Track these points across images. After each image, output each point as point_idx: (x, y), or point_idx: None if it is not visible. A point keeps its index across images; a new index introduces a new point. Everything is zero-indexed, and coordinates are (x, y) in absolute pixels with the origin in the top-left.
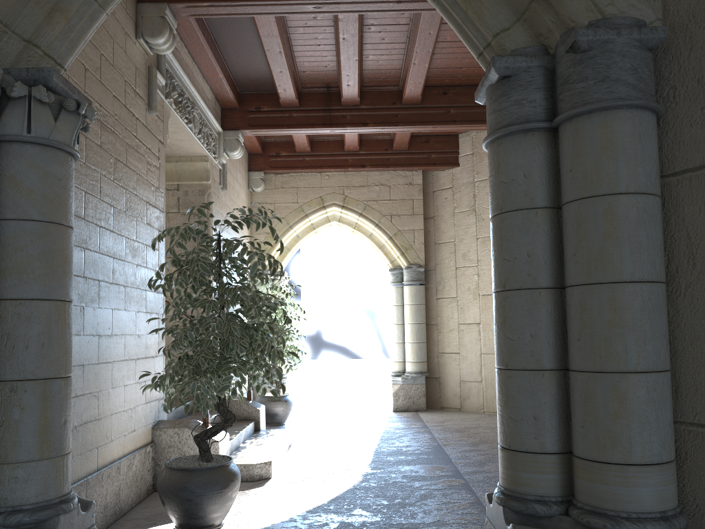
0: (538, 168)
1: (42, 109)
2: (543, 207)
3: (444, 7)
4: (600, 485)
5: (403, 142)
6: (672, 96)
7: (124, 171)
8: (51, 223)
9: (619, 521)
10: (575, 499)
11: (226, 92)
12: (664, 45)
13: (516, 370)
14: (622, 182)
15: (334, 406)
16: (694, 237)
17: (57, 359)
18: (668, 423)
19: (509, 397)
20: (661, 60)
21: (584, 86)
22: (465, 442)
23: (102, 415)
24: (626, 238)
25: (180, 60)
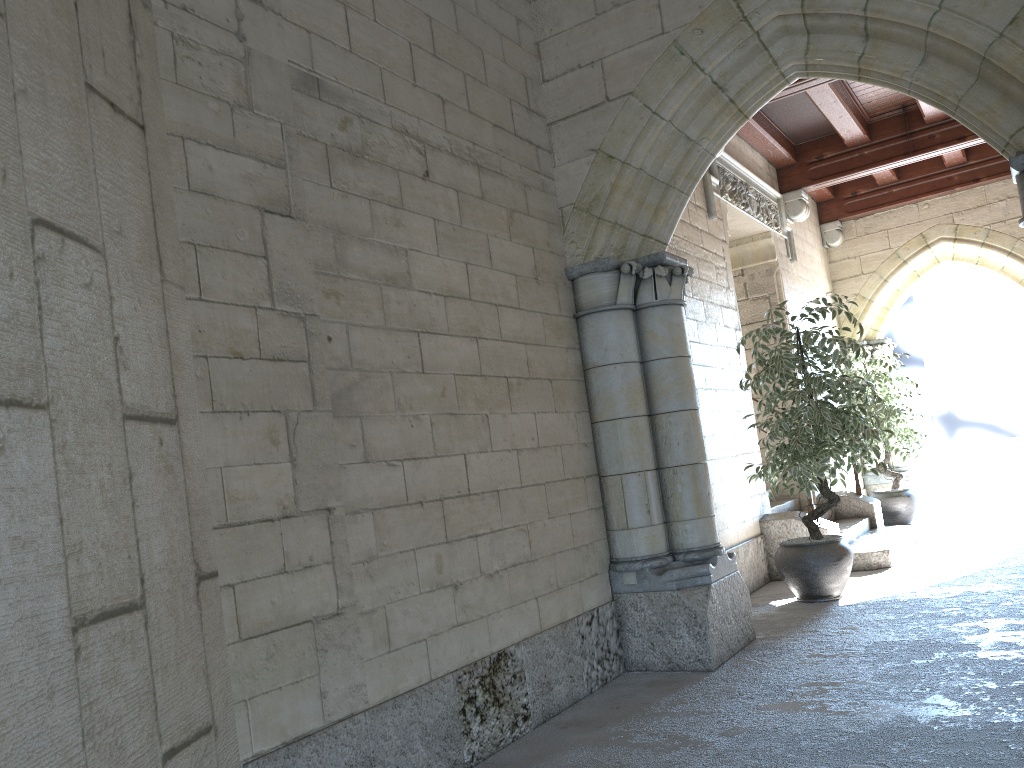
0: None
1: (661, 280)
2: None
3: (962, 119)
4: None
5: None
6: None
7: (698, 284)
8: (678, 357)
9: None
10: None
11: (779, 153)
12: None
13: None
14: None
15: (984, 502)
16: None
17: (697, 450)
18: None
19: None
20: None
21: None
22: None
23: (717, 505)
24: None
25: (727, 146)
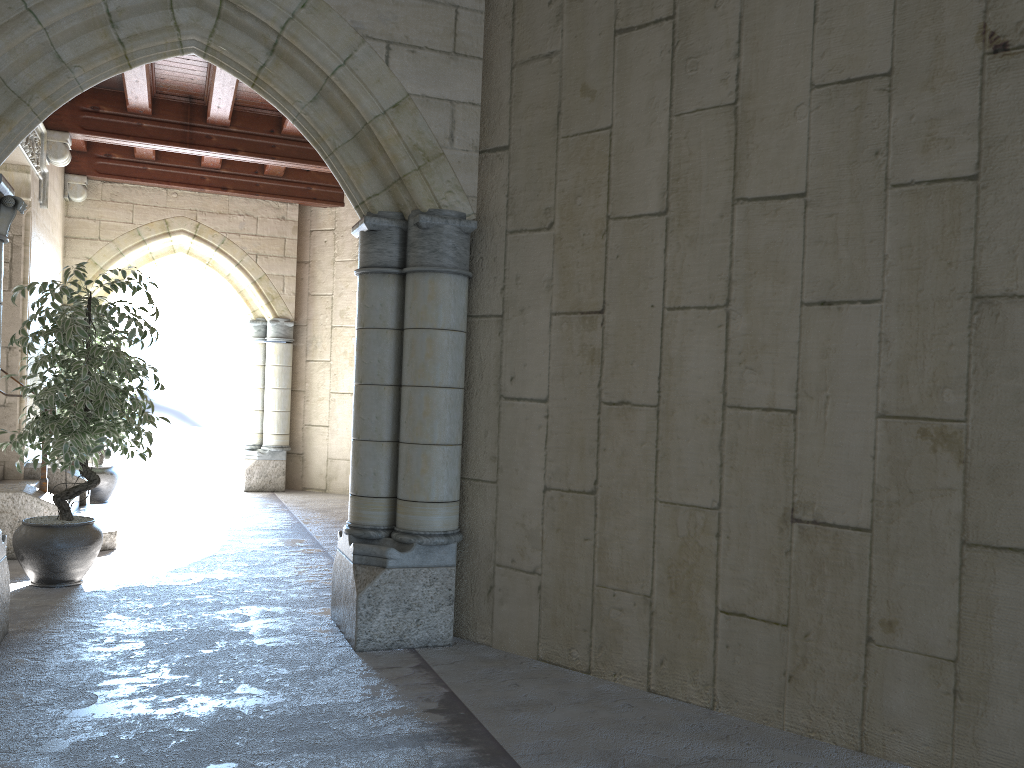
0: (390, 300)
1: None
2: (392, 328)
3: (332, 166)
4: (410, 515)
5: (278, 169)
6: (480, 263)
7: None
8: None
9: (419, 537)
10: (396, 526)
11: None
12: (479, 227)
13: (364, 441)
14: (439, 322)
15: (168, 484)
16: (483, 360)
17: None
18: (455, 477)
19: (359, 459)
20: (477, 237)
21: (422, 252)
22: (328, 520)
23: None
24: (439, 358)
25: None
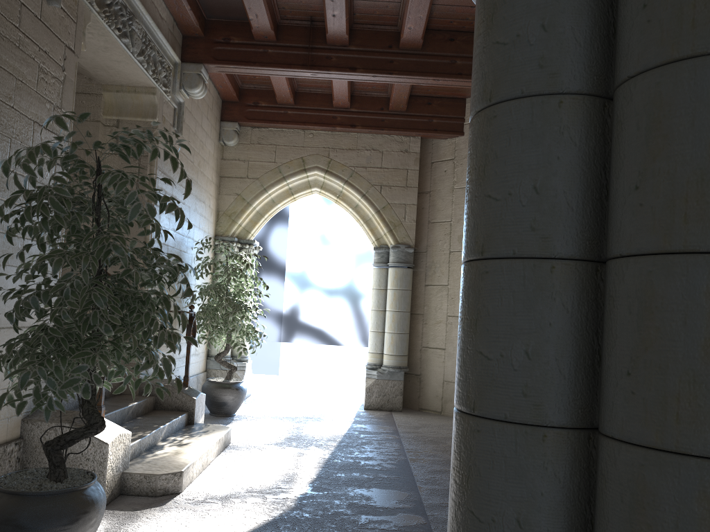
0: (573, 12)
1: None
2: (575, 93)
3: None
4: None
5: (401, 101)
6: None
7: None
8: None
9: None
10: None
11: (185, 13)
12: None
13: (490, 421)
14: None
15: (301, 397)
16: None
17: None
18: None
19: (473, 471)
20: None
21: None
22: (438, 458)
23: None
24: None
25: None
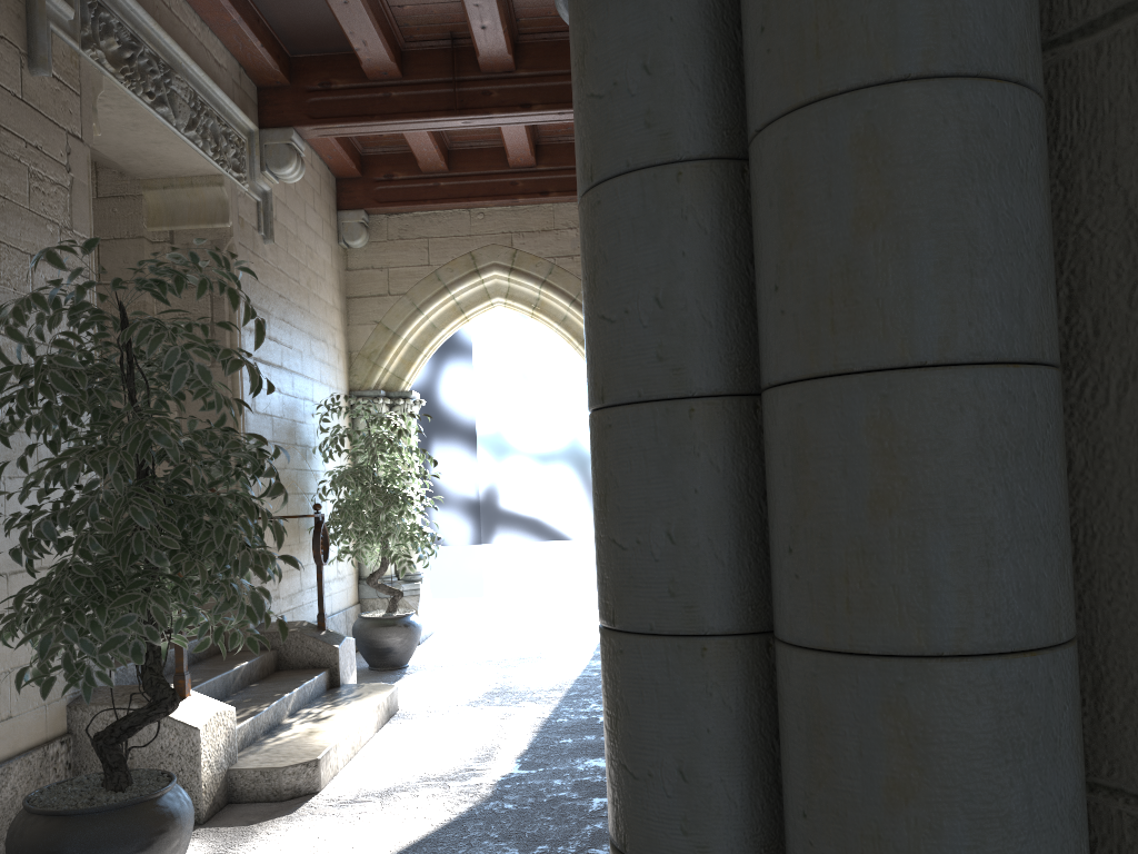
0: (684, 42)
1: None
2: (700, 159)
3: None
4: None
5: None
6: None
7: None
8: None
9: None
10: None
11: (255, 53)
12: None
13: (633, 636)
14: (910, 43)
15: (513, 627)
16: None
17: None
18: (1066, 813)
19: (621, 708)
20: None
21: None
22: None
23: None
24: (925, 224)
25: None
